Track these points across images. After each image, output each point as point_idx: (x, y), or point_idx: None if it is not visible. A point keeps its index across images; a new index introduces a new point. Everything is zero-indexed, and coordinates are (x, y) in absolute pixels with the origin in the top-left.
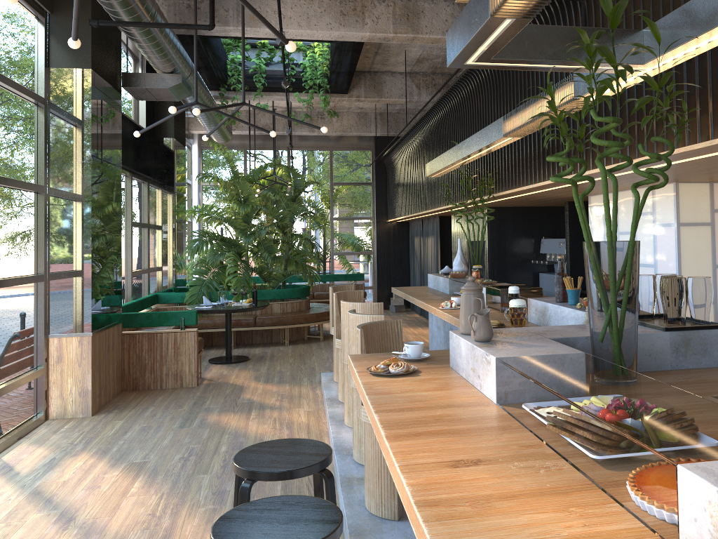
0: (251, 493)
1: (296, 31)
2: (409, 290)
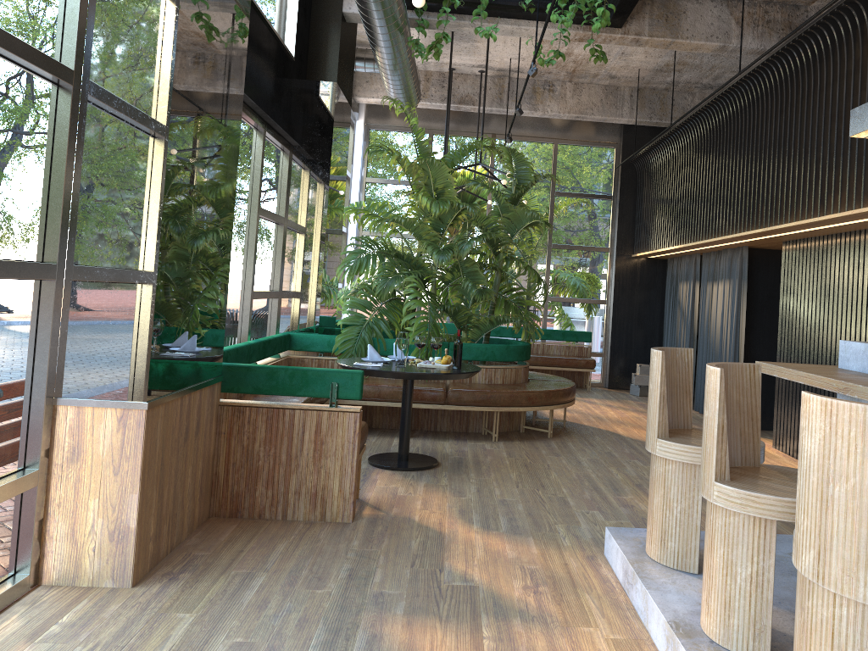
0: None
1: None
2: (826, 373)
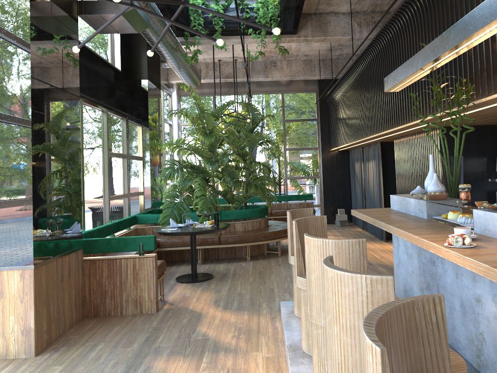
0: None
1: None
2: (374, 214)
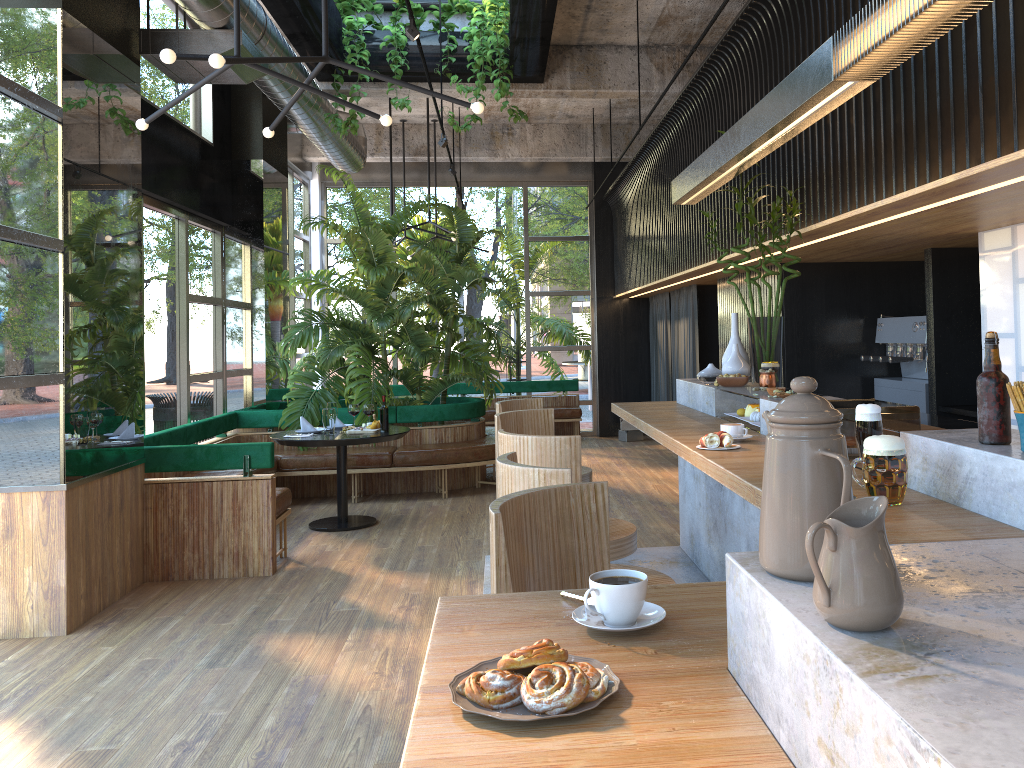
0: None
1: None
2: (642, 409)
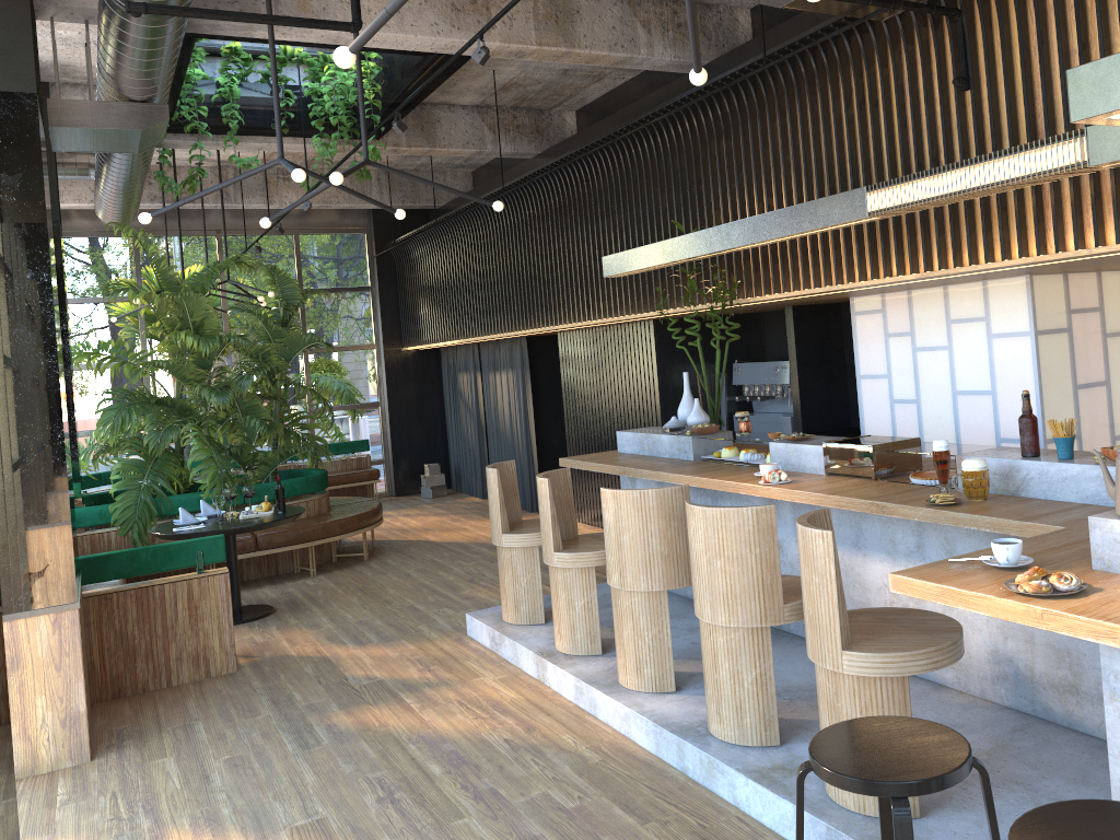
0: (586, 831)
1: (380, 35)
2: (611, 461)
